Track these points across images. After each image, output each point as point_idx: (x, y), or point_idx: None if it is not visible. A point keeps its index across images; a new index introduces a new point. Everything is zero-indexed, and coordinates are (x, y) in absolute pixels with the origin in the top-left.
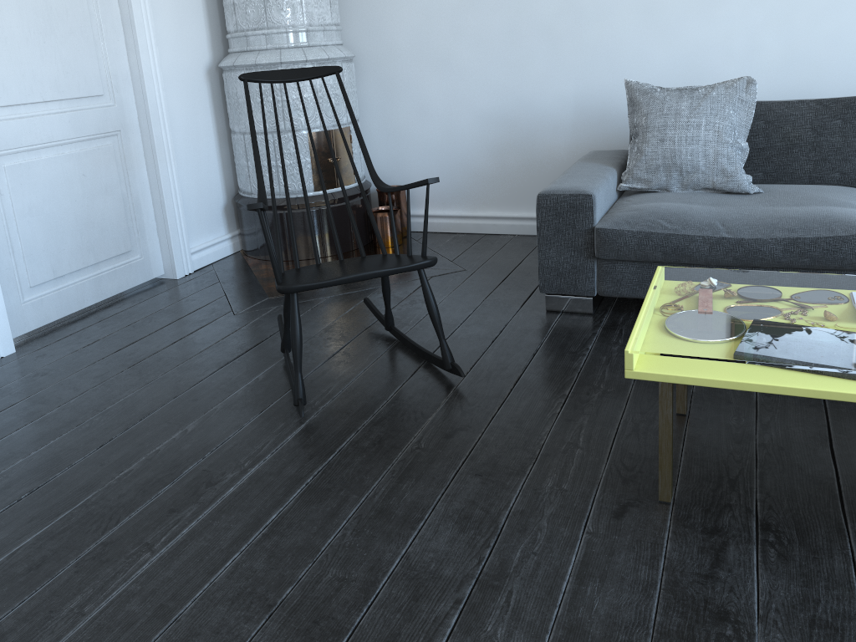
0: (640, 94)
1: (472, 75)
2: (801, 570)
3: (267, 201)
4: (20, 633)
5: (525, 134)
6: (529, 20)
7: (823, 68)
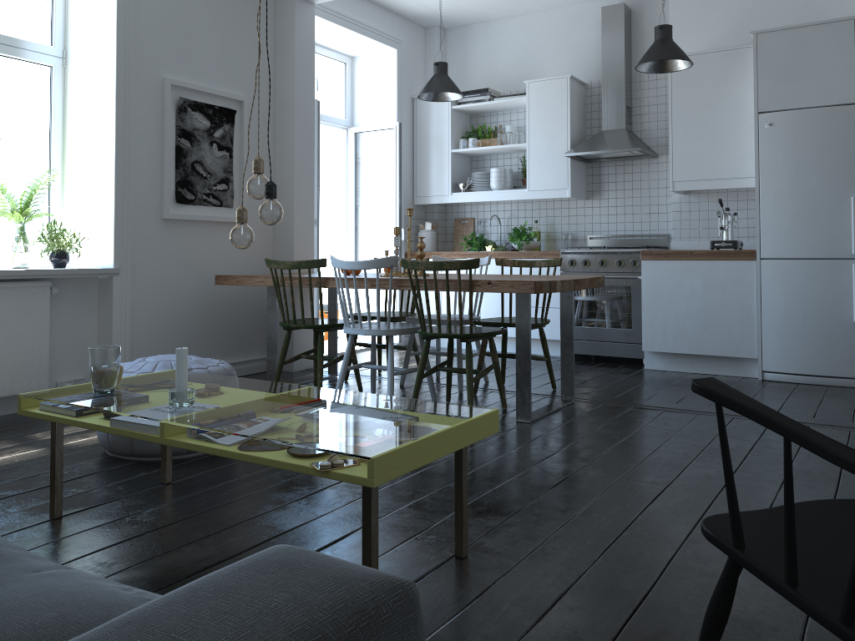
0: None
1: None
2: (411, 520)
3: None
4: None
5: None
6: None
7: None
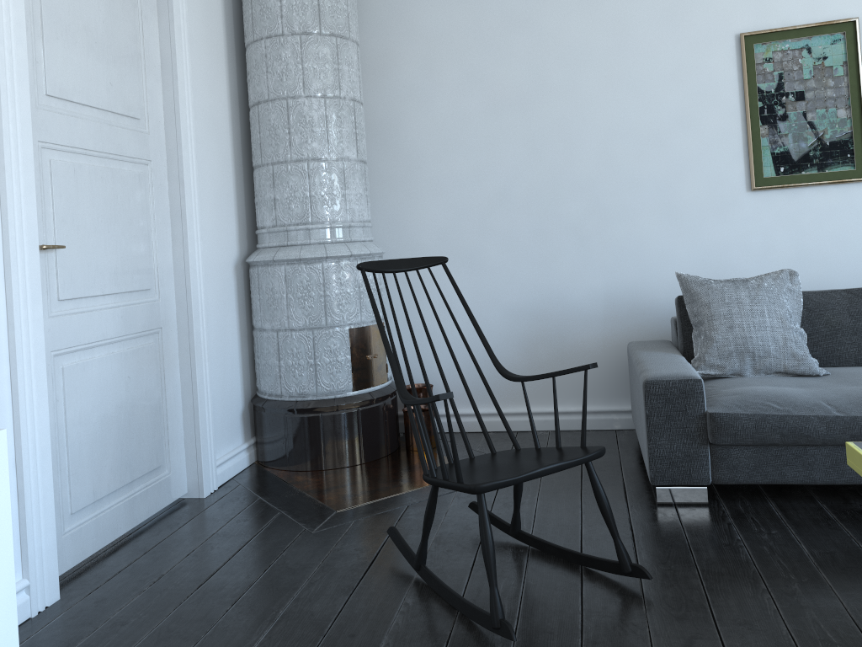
0: (696, 285)
1: (500, 271)
2: None
3: (303, 403)
4: None
5: (555, 327)
6: (557, 219)
7: (831, 262)
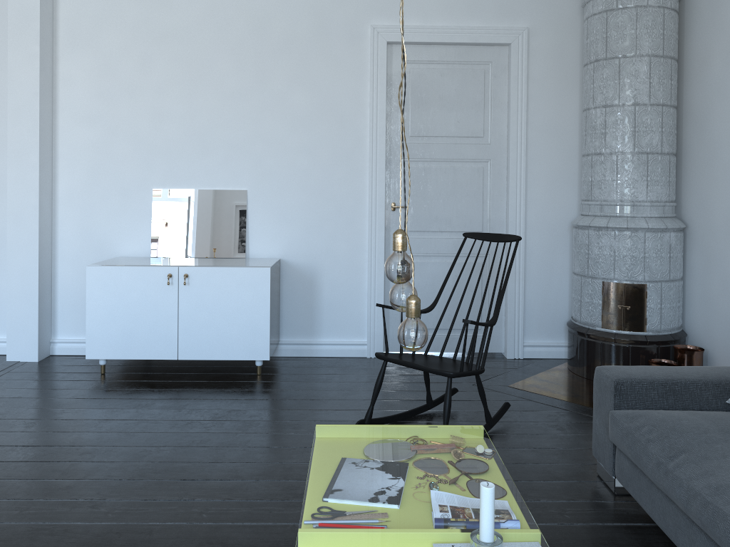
0: None
1: None
2: None
3: (572, 325)
4: (193, 425)
5: None
6: None
7: None
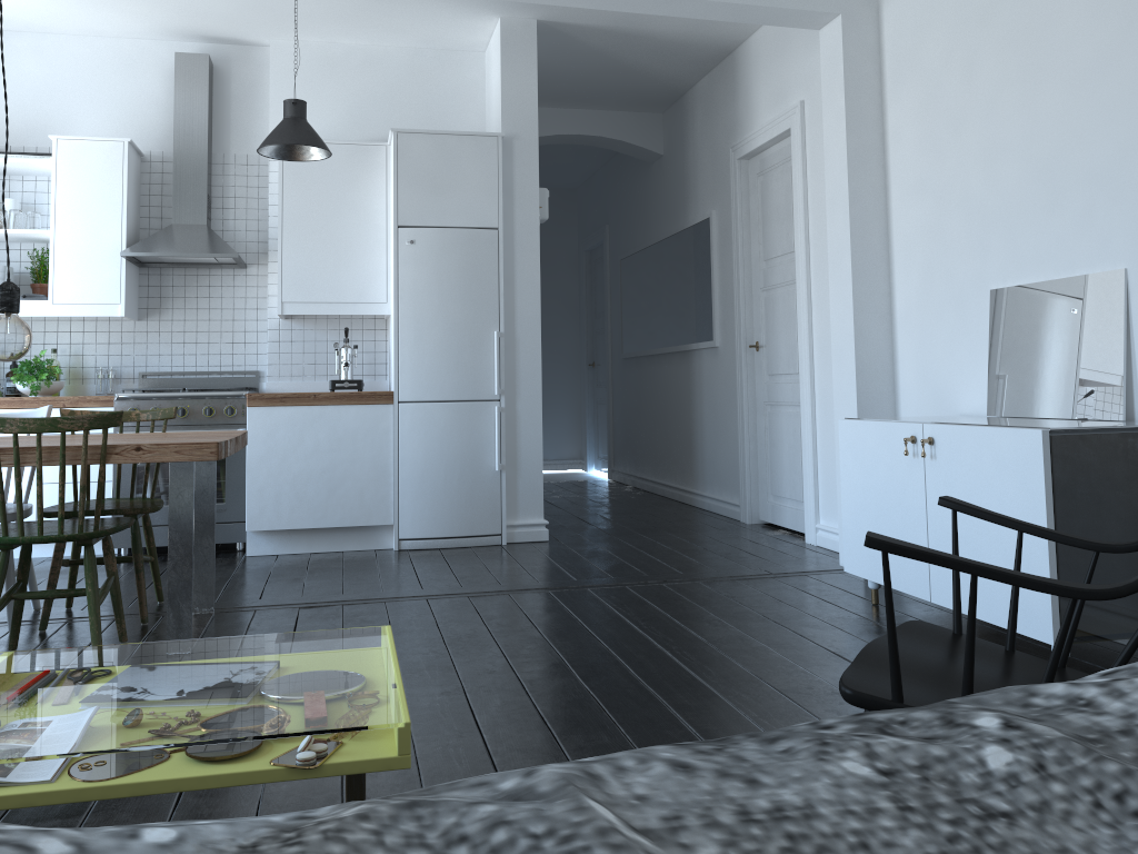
0: None
1: None
2: None
3: None
4: (742, 684)
5: None
6: None
7: None
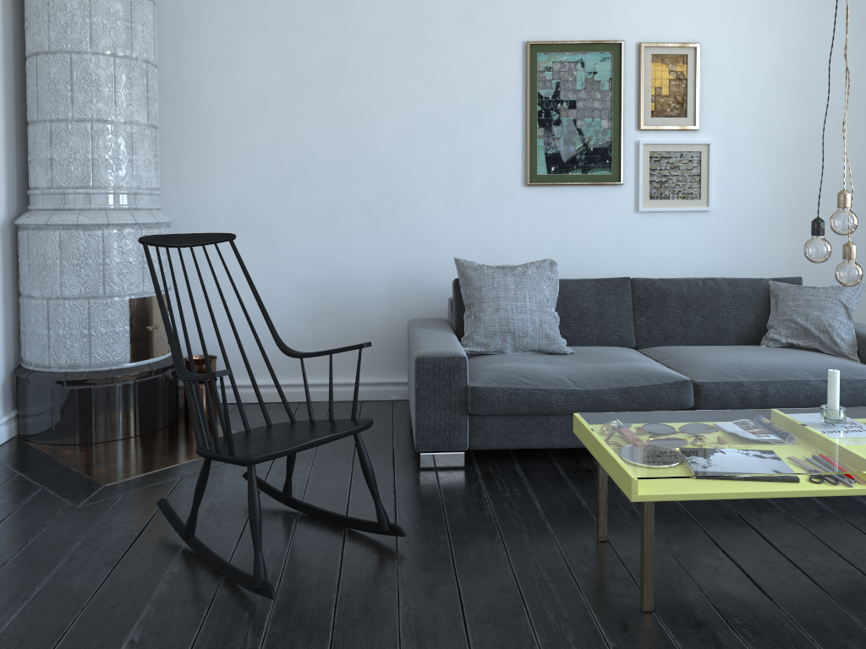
0: (471, 269)
1: (292, 246)
2: (773, 639)
3: (73, 375)
4: None
5: (343, 303)
6: (350, 200)
7: (586, 254)
